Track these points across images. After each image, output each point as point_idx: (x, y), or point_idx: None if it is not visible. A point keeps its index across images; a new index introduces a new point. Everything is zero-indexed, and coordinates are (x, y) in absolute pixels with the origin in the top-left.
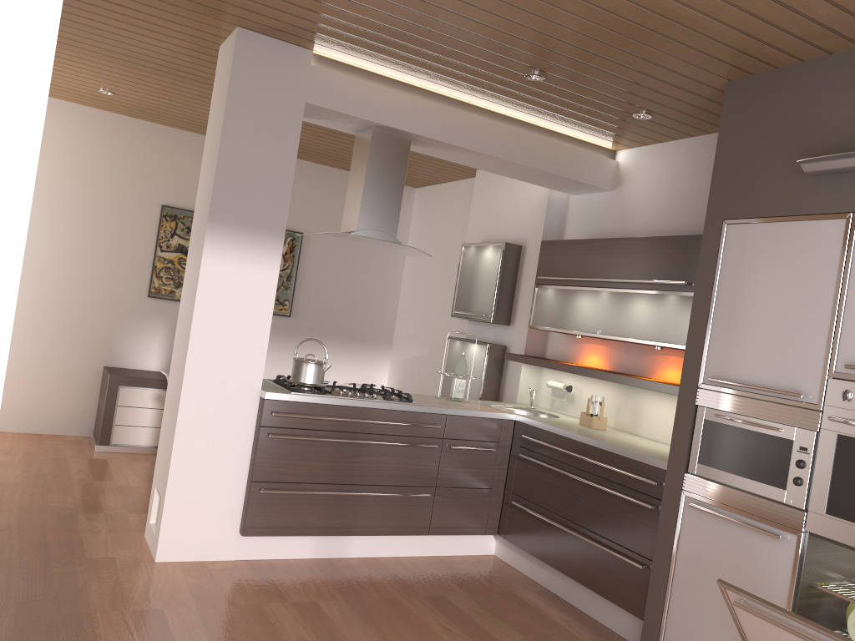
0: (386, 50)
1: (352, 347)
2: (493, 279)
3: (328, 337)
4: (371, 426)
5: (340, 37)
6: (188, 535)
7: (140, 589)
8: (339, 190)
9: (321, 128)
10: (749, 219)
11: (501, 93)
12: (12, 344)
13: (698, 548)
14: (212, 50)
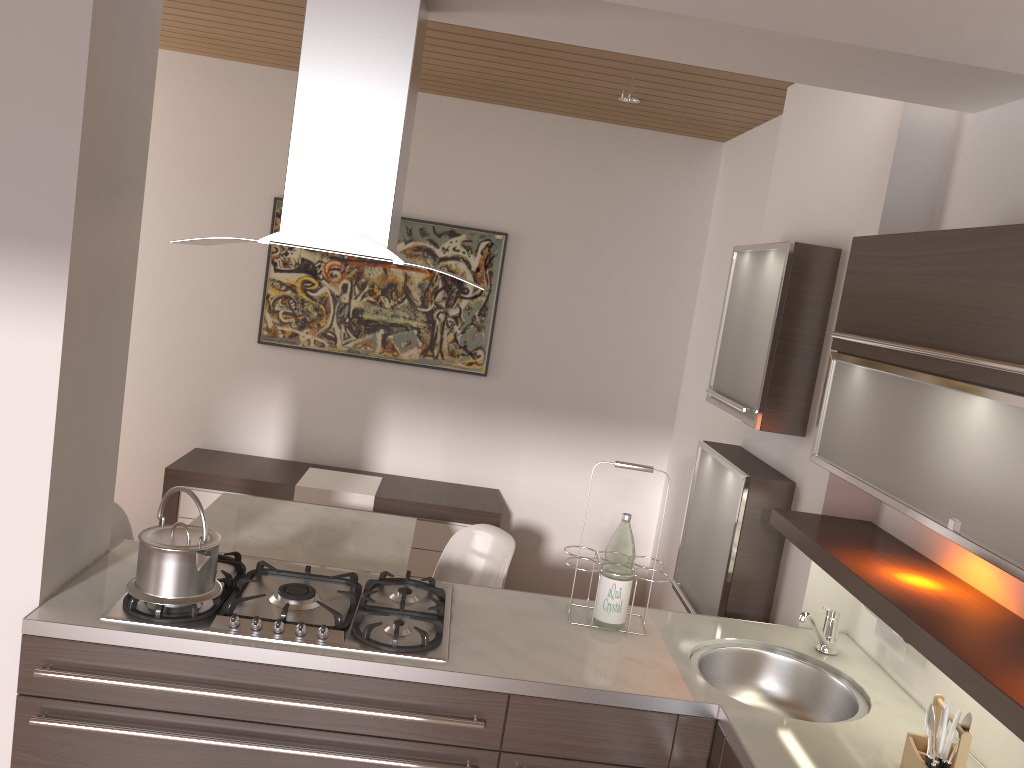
0: None
1: (598, 429)
2: (767, 328)
3: (554, 411)
4: (297, 709)
5: None
6: None
7: None
8: (573, 156)
9: (442, 30)
10: None
11: None
12: None
13: None
14: None
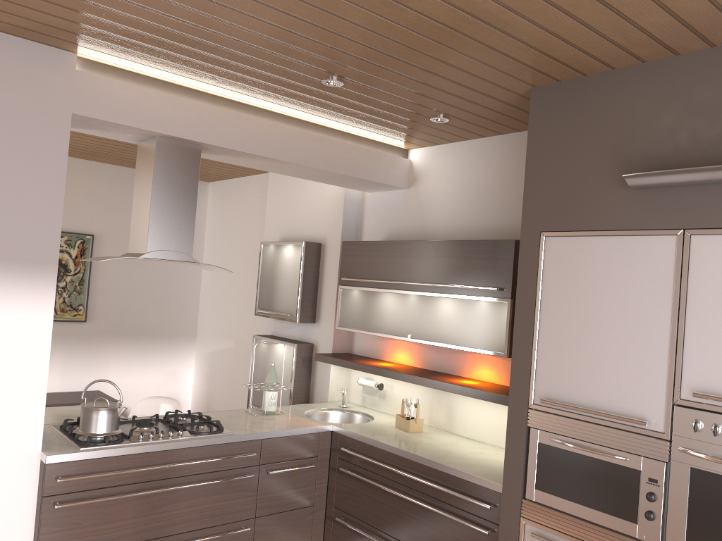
0: (164, 54)
1: (155, 344)
2: (295, 278)
3: (129, 337)
4: (178, 468)
5: (107, 38)
6: None
7: None
8: (130, 189)
9: None
10: (569, 232)
11: (296, 98)
12: None
13: None
14: None
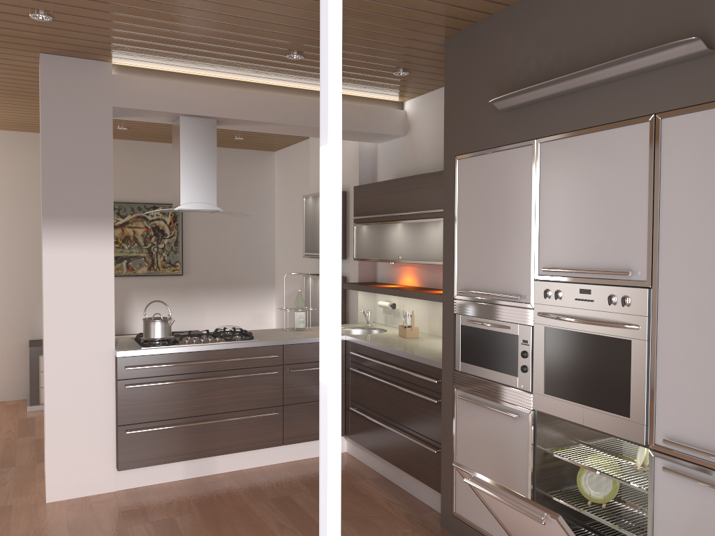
0: (166, 53)
1: (241, 292)
2: None
3: (219, 287)
4: (216, 364)
5: (123, 49)
6: (71, 477)
7: (25, 529)
8: None
9: None
10: (471, 153)
11: (281, 72)
12: None
13: (469, 432)
14: (36, 73)
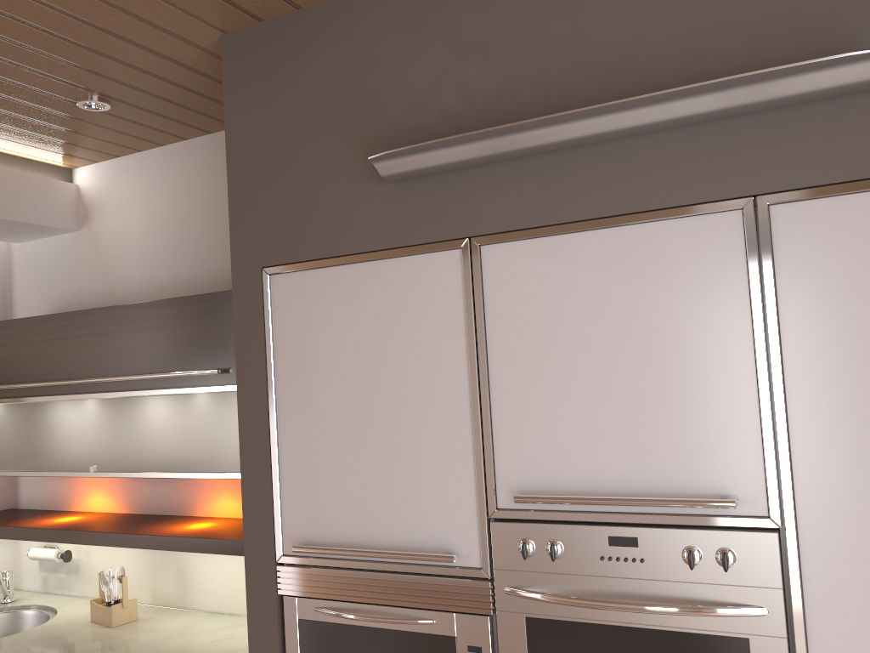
0: None
1: None
2: None
3: None
4: None
5: None
6: None
7: None
8: None
9: None
10: (305, 264)
11: None
12: None
13: None
14: None
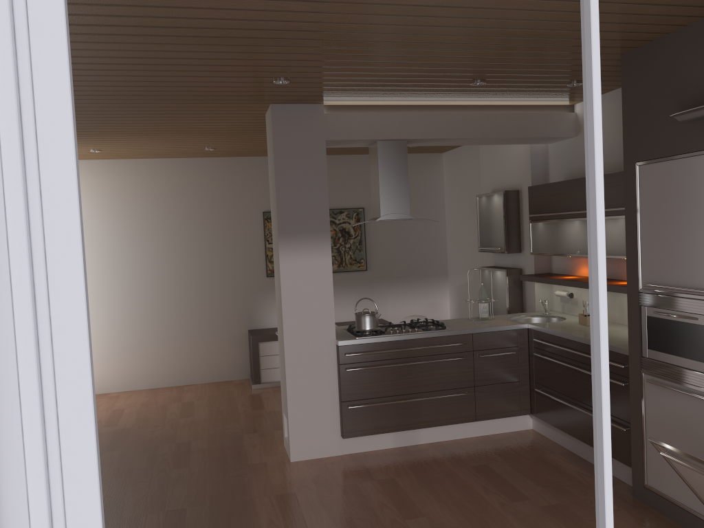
0: (369, 93)
1: (417, 283)
2: (501, 220)
3: (398, 279)
4: (416, 351)
5: (336, 94)
6: (308, 442)
7: (281, 481)
8: None
9: None
10: (652, 160)
11: (462, 95)
12: (189, 326)
13: (658, 412)
14: (262, 117)
